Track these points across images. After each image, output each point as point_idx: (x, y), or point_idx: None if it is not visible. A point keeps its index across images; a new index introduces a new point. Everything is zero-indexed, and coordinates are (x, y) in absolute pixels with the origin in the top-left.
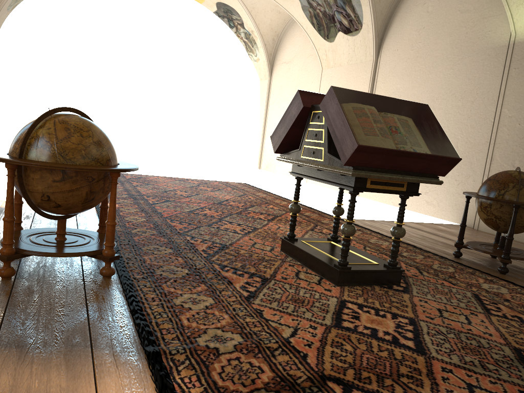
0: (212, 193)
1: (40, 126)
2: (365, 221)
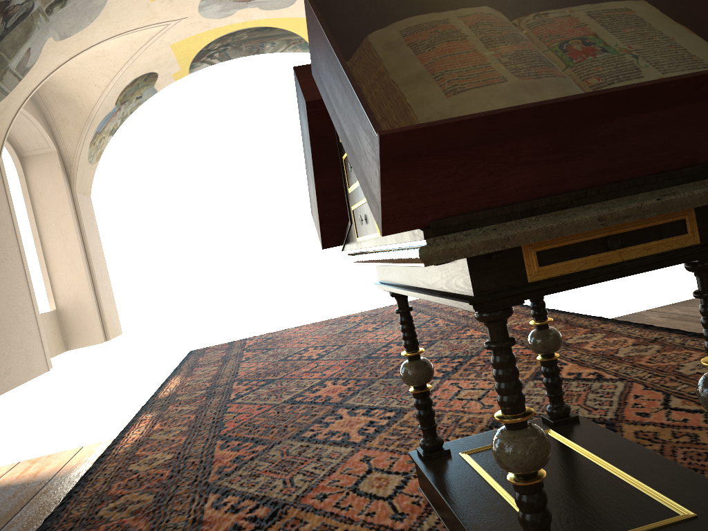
0: (371, 335)
1: None
2: (670, 310)
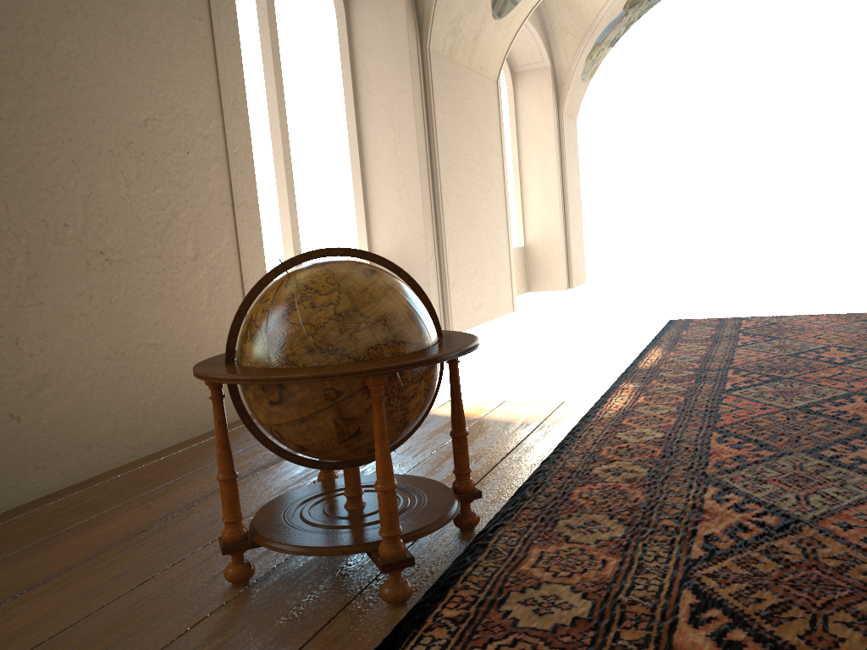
0: None
1: (261, 298)
2: None
